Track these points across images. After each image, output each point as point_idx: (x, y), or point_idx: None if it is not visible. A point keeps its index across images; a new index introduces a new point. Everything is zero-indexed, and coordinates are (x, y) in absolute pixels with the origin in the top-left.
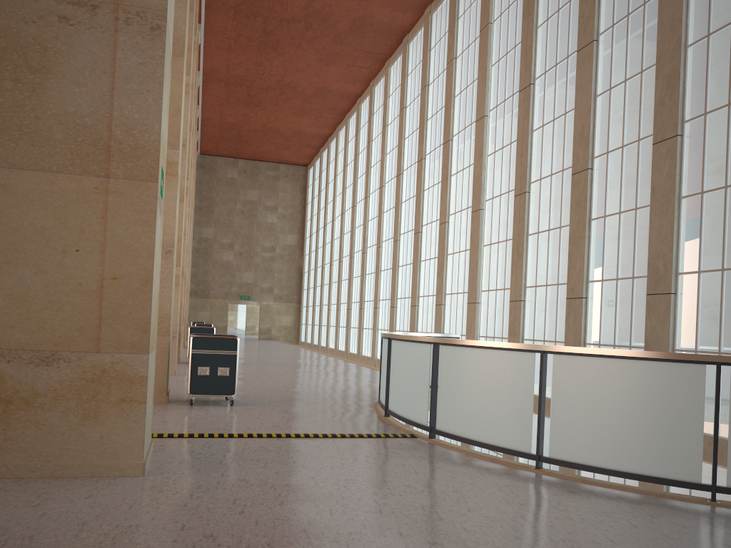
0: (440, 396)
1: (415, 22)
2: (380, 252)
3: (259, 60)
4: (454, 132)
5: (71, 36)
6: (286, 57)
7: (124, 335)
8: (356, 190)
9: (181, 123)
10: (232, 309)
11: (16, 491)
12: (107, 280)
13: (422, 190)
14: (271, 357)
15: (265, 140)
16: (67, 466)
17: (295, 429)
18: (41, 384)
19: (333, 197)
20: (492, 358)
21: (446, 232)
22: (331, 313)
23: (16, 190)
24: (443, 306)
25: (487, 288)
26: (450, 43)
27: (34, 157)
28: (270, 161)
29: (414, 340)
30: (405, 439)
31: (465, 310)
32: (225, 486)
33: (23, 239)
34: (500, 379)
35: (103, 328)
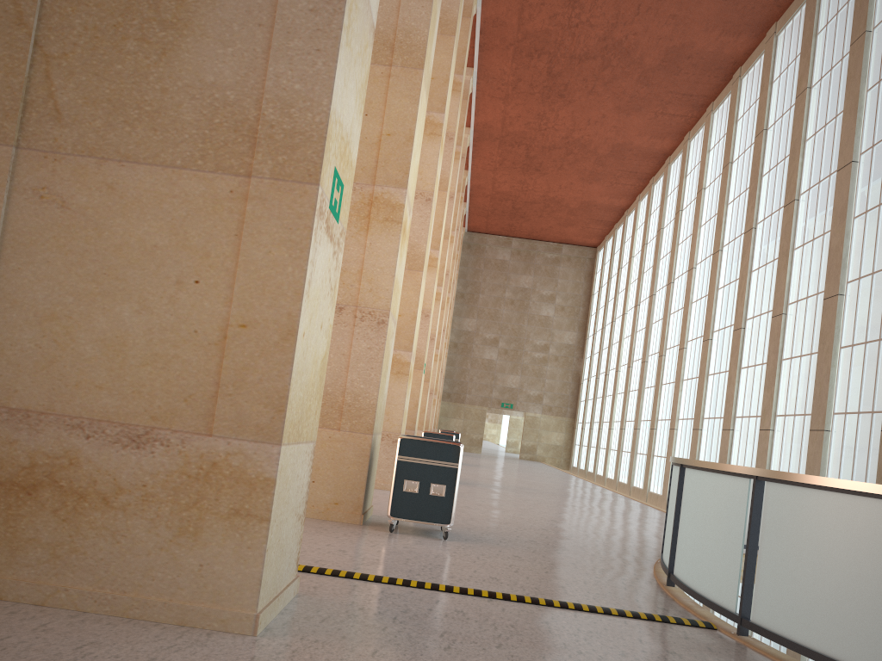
0: (762, 567)
1: (751, 49)
2: (684, 356)
3: (542, 111)
4: (802, 189)
5: None
6: (576, 106)
7: (248, 413)
8: (656, 274)
9: (414, 155)
10: (495, 421)
11: (56, 633)
12: (232, 328)
13: (748, 270)
14: (527, 481)
15: (546, 214)
16: (148, 603)
17: (522, 588)
18: (126, 475)
19: (625, 284)
20: (864, 512)
21: (782, 328)
22: (613, 433)
23: (125, 193)
24: (771, 432)
25: (844, 410)
26: (802, 68)
27: (154, 146)
28: (551, 241)
29: (721, 469)
30: (696, 631)
31: (805, 440)
32: None
33: (126, 262)
34: (880, 551)
35: (220, 400)
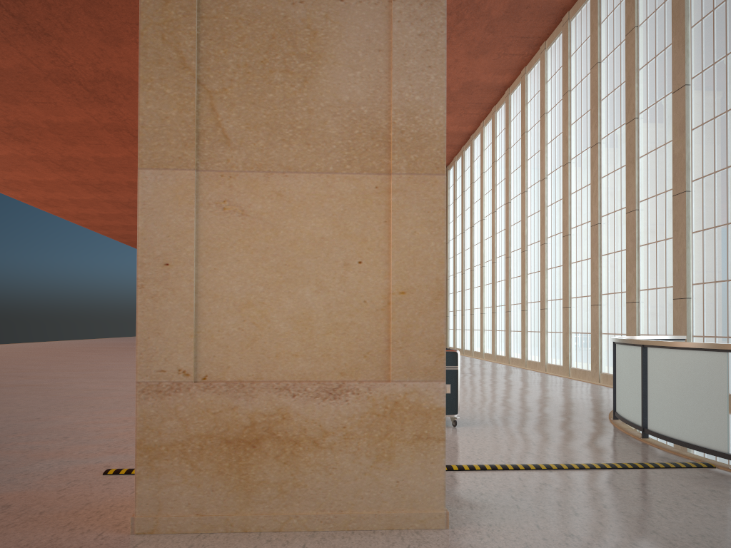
0: None
1: None
2: (546, 249)
3: None
4: (640, 109)
5: (341, 13)
6: None
7: (416, 360)
8: (509, 185)
9: None
10: None
11: None
12: (394, 295)
13: (598, 177)
14: None
15: None
16: (362, 517)
17: (556, 457)
18: (328, 421)
19: (479, 196)
20: None
21: (636, 221)
22: (485, 317)
23: (292, 197)
24: (637, 304)
25: (701, 281)
26: (628, 11)
27: (309, 157)
28: None
29: (696, 347)
30: (704, 471)
31: (668, 307)
32: (559, 545)
33: (301, 253)
34: None
35: (393, 352)
